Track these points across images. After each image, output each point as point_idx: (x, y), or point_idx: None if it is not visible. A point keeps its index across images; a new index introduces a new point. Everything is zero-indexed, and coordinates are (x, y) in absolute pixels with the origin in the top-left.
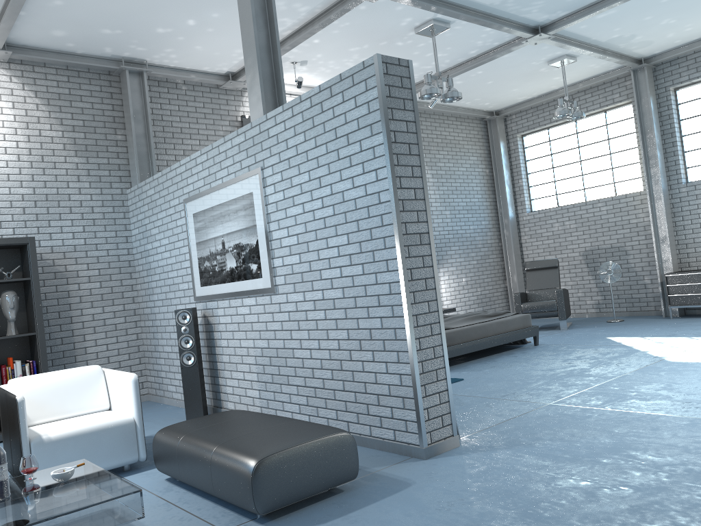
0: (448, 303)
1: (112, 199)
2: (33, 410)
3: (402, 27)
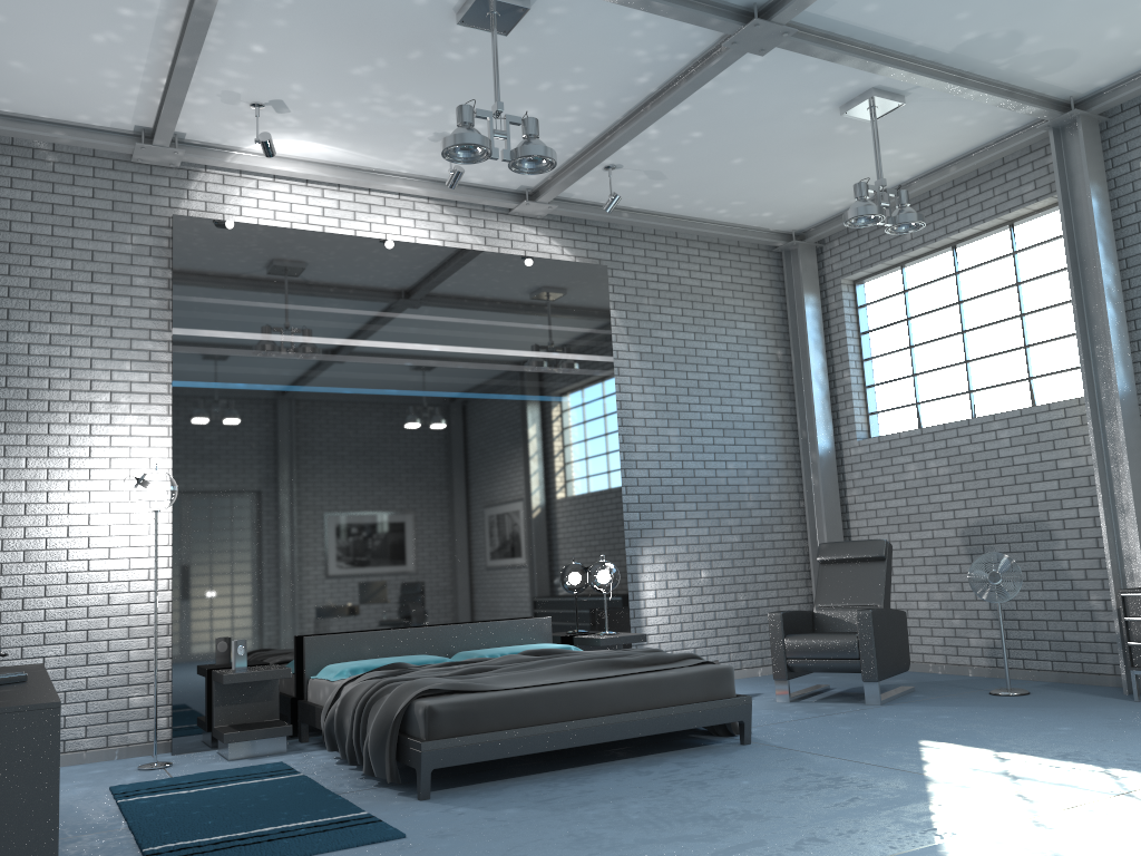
0: (658, 622)
1: None
2: None
3: (425, 11)
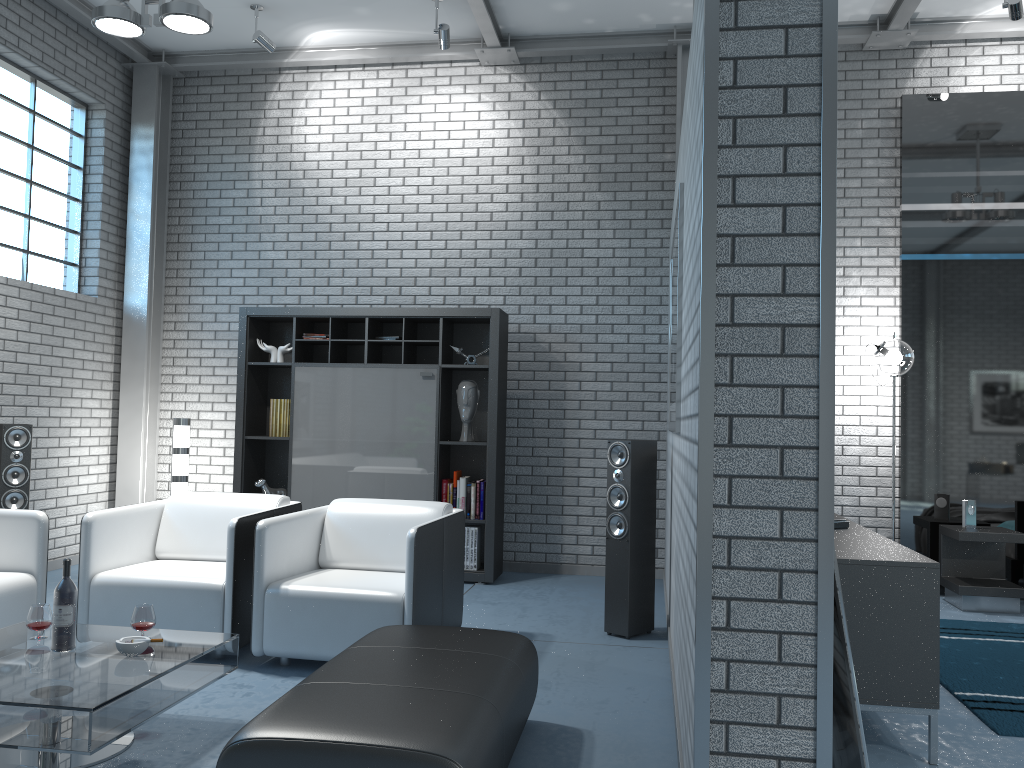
0: None
1: (645, 256)
2: (338, 547)
3: None
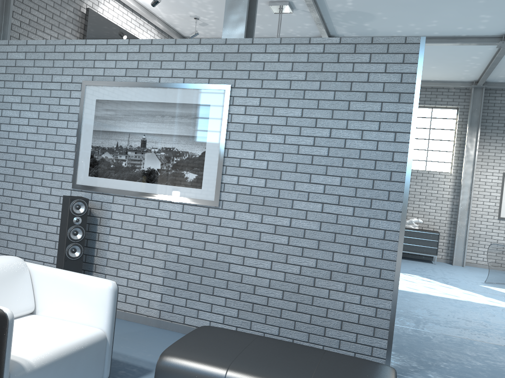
0: None
1: None
2: None
3: None
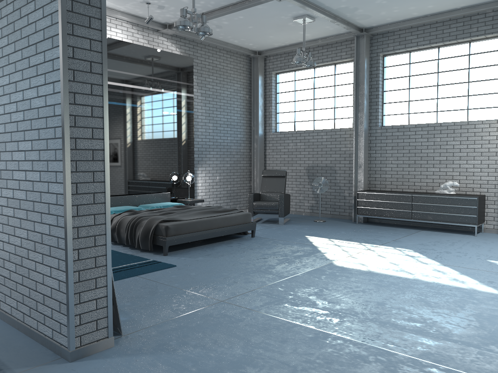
0: (202, 195)
1: None
2: None
3: None
